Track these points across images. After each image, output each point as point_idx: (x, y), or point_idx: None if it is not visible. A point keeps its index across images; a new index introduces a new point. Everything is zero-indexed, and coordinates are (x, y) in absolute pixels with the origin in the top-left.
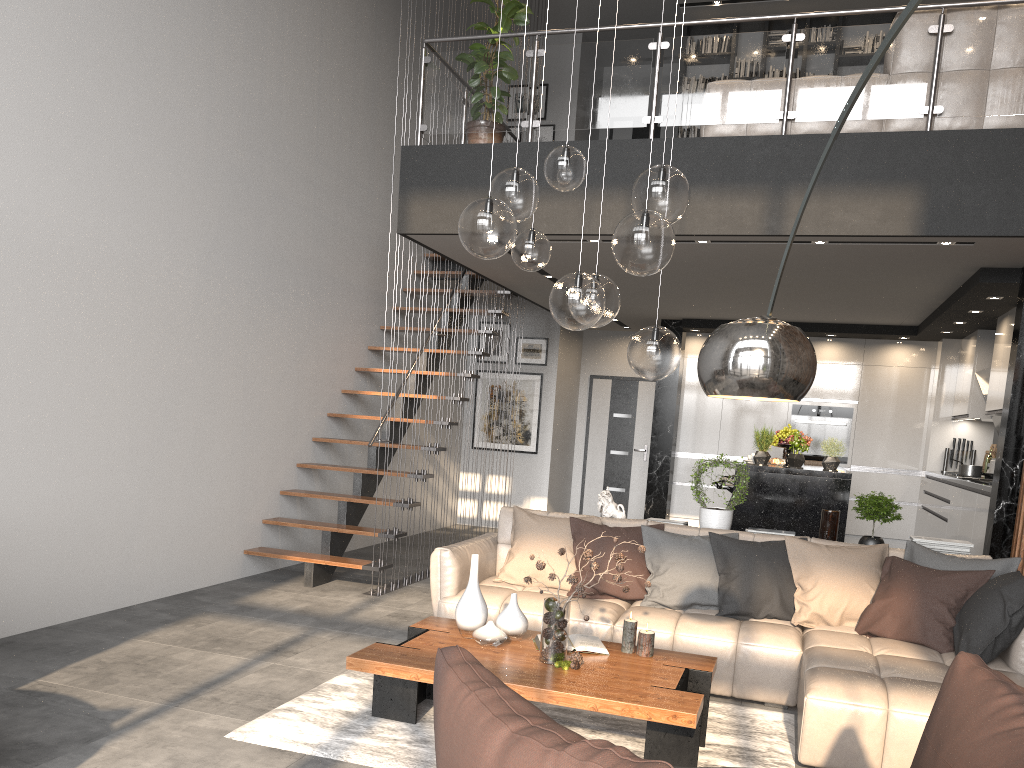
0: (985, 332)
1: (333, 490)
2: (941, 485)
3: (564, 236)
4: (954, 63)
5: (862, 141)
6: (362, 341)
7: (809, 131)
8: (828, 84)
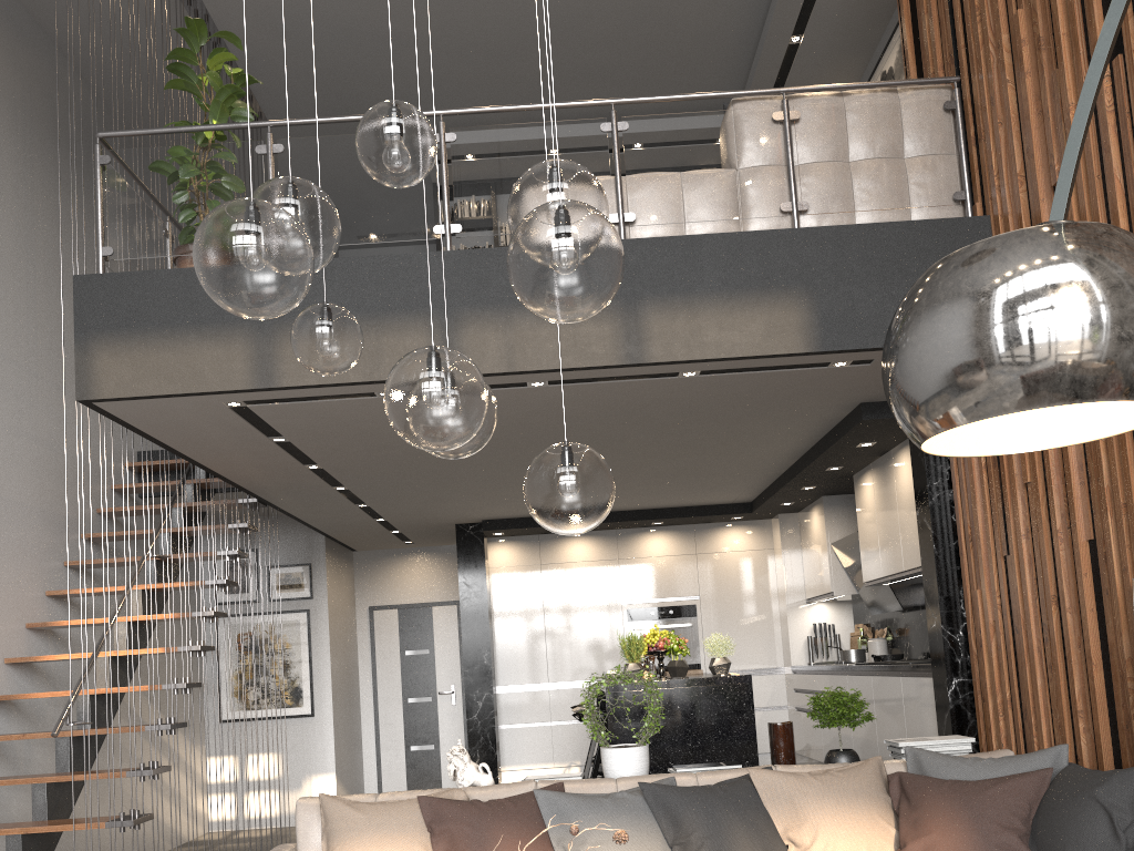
0: (831, 498)
1: (0, 818)
2: (826, 678)
3: (343, 387)
4: (810, 153)
5: (724, 243)
6: (36, 584)
7: (654, 236)
8: (668, 180)
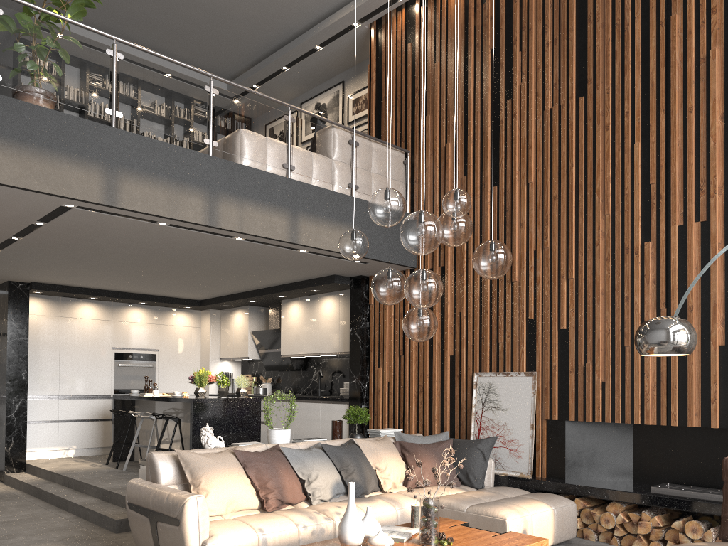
0: (252, 307)
1: None
2: None
3: (150, 216)
4: (360, 164)
5: (332, 195)
6: None
7: (300, 180)
8: (309, 155)
